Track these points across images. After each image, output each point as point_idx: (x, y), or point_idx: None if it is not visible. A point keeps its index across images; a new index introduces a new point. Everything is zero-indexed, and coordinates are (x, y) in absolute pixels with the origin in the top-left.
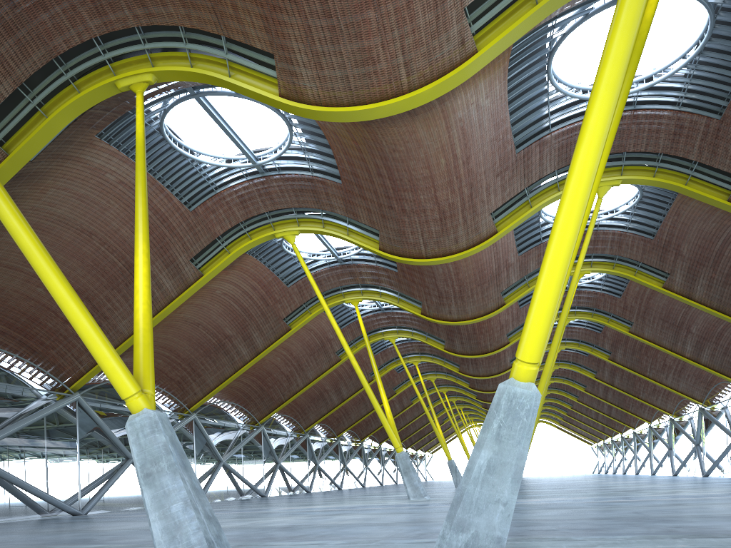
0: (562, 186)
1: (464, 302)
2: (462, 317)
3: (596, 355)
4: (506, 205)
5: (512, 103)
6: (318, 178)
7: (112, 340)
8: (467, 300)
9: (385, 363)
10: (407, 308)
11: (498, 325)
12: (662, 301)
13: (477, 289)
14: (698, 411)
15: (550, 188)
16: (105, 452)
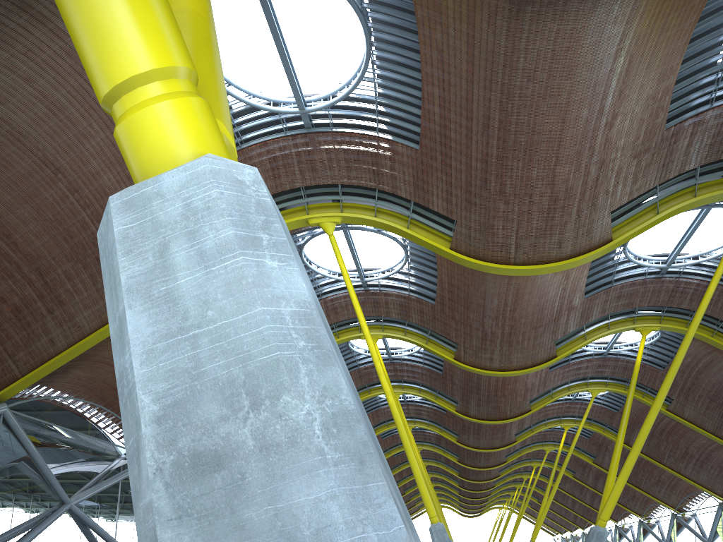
0: (699, 191)
1: (511, 348)
2: (504, 366)
3: (608, 437)
4: (628, 205)
5: (690, 45)
6: (386, 141)
7: (65, 335)
8: (515, 346)
9: (375, 425)
10: (437, 351)
11: (523, 388)
12: (715, 376)
13: (530, 333)
14: (718, 506)
15: (685, 192)
16: (32, 491)
